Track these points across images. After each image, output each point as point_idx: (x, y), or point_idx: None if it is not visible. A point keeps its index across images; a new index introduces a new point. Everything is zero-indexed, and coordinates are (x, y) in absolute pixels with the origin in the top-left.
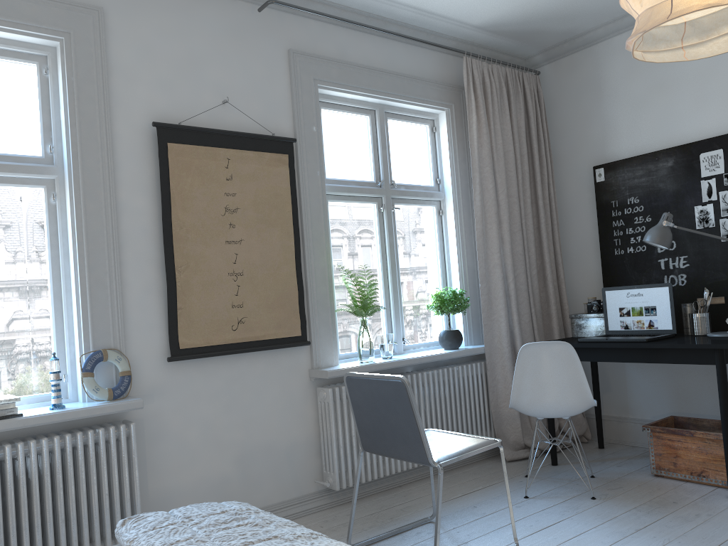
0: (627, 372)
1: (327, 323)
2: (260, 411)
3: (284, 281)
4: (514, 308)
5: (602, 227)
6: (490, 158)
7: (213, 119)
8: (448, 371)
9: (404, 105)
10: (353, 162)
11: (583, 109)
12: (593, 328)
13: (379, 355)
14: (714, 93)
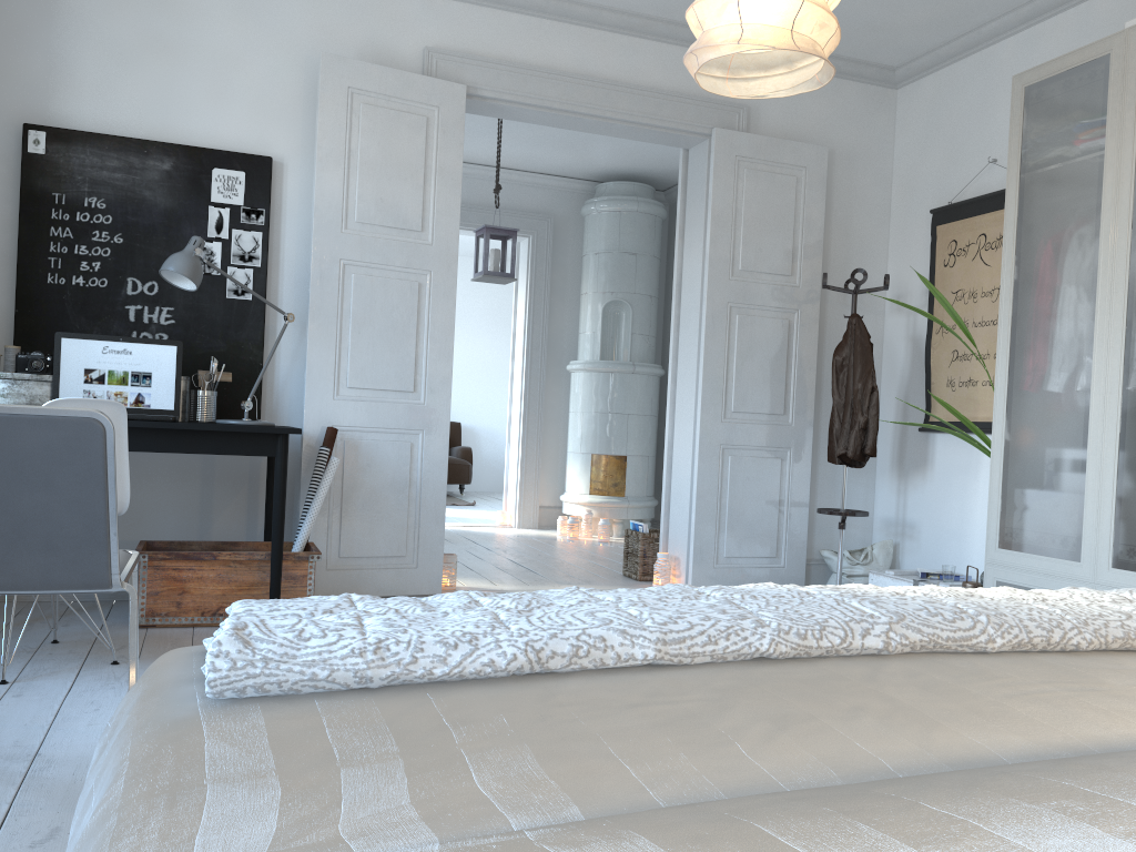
0: None
1: None
2: None
3: None
4: None
5: (29, 231)
6: None
7: None
8: None
9: None
10: None
11: (12, 16)
12: (25, 399)
13: None
14: (239, 92)
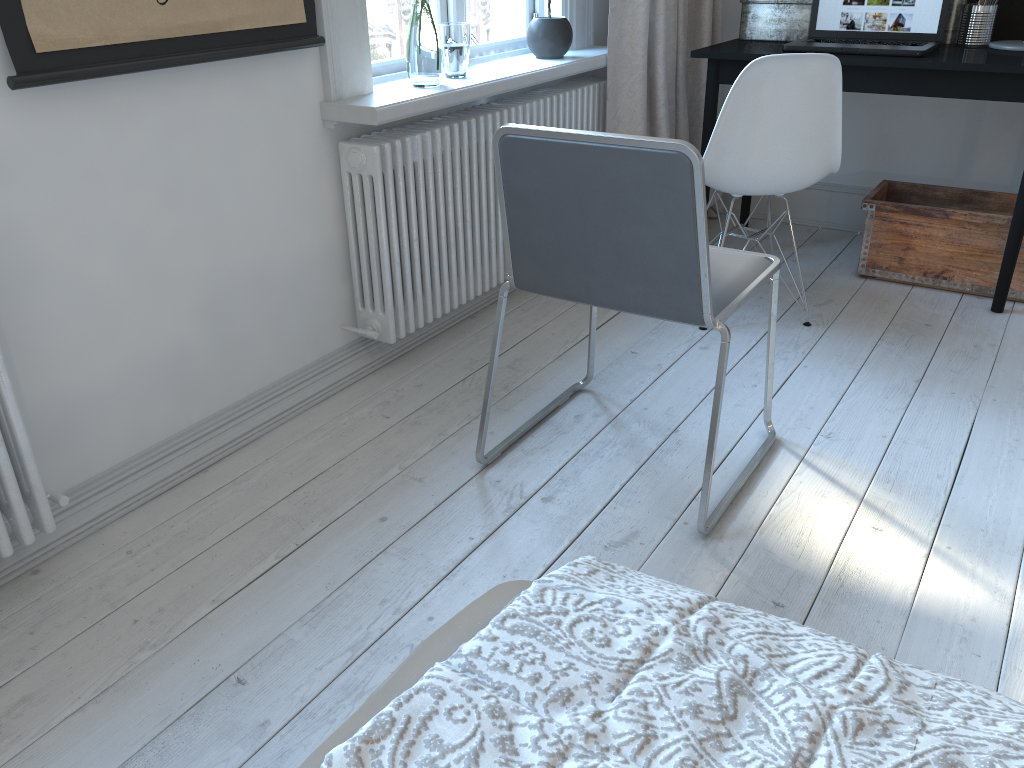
0: None
1: None
2: (236, 202)
3: None
4: None
5: None
6: None
7: None
8: (551, 103)
9: None
10: None
11: None
12: (784, 25)
13: None
14: None
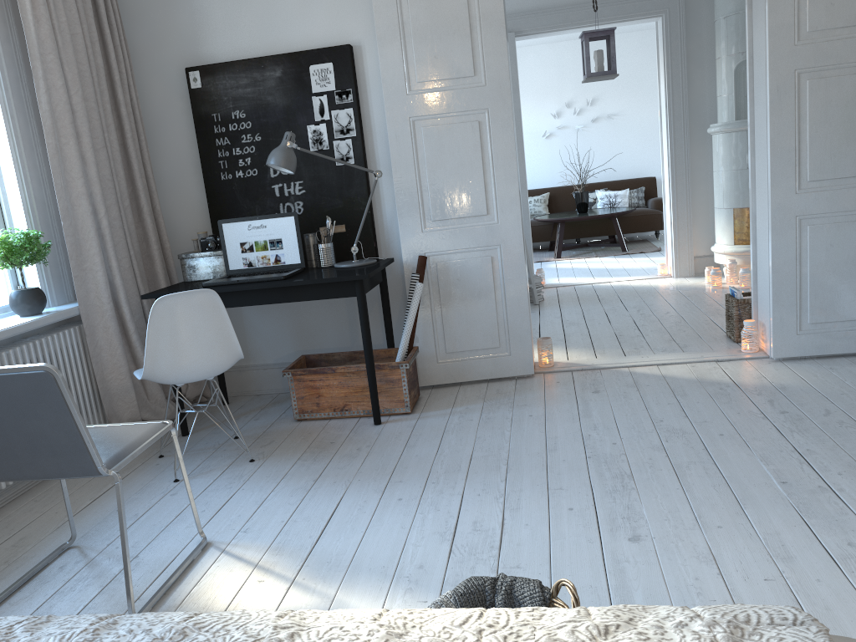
0: (245, 315)
1: None
2: None
3: None
4: (112, 252)
5: (203, 145)
6: (55, 42)
7: None
8: (35, 345)
9: None
10: None
11: None
12: (210, 269)
13: None
14: None
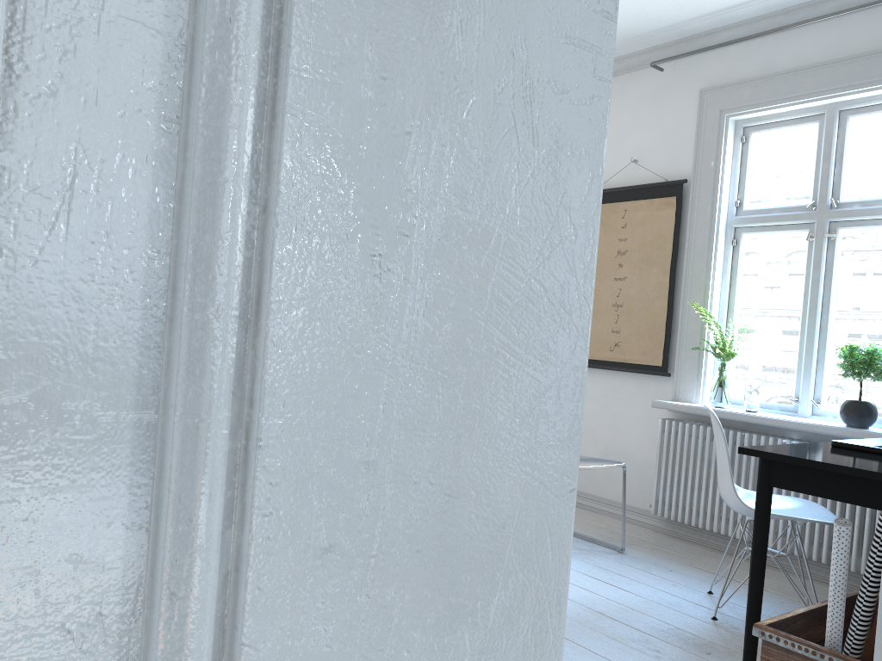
0: None
1: (693, 359)
2: (625, 423)
3: (654, 315)
4: None
5: None
6: None
7: (627, 177)
8: None
9: (860, 95)
10: (788, 184)
11: None
12: None
13: (772, 411)
14: None
